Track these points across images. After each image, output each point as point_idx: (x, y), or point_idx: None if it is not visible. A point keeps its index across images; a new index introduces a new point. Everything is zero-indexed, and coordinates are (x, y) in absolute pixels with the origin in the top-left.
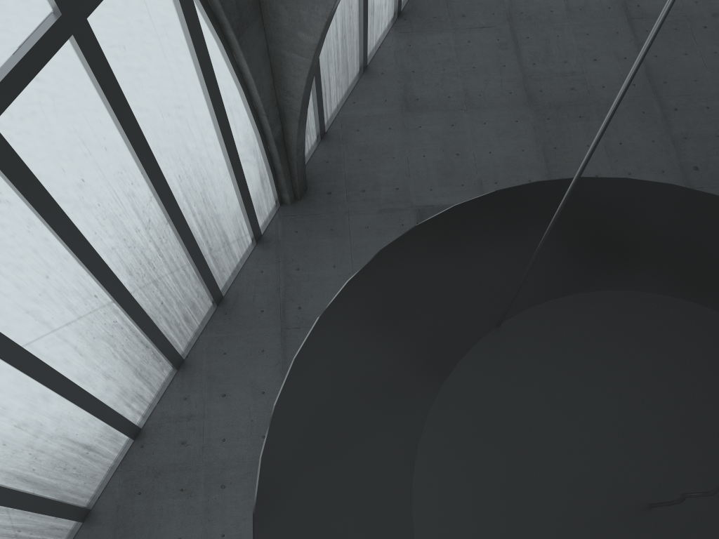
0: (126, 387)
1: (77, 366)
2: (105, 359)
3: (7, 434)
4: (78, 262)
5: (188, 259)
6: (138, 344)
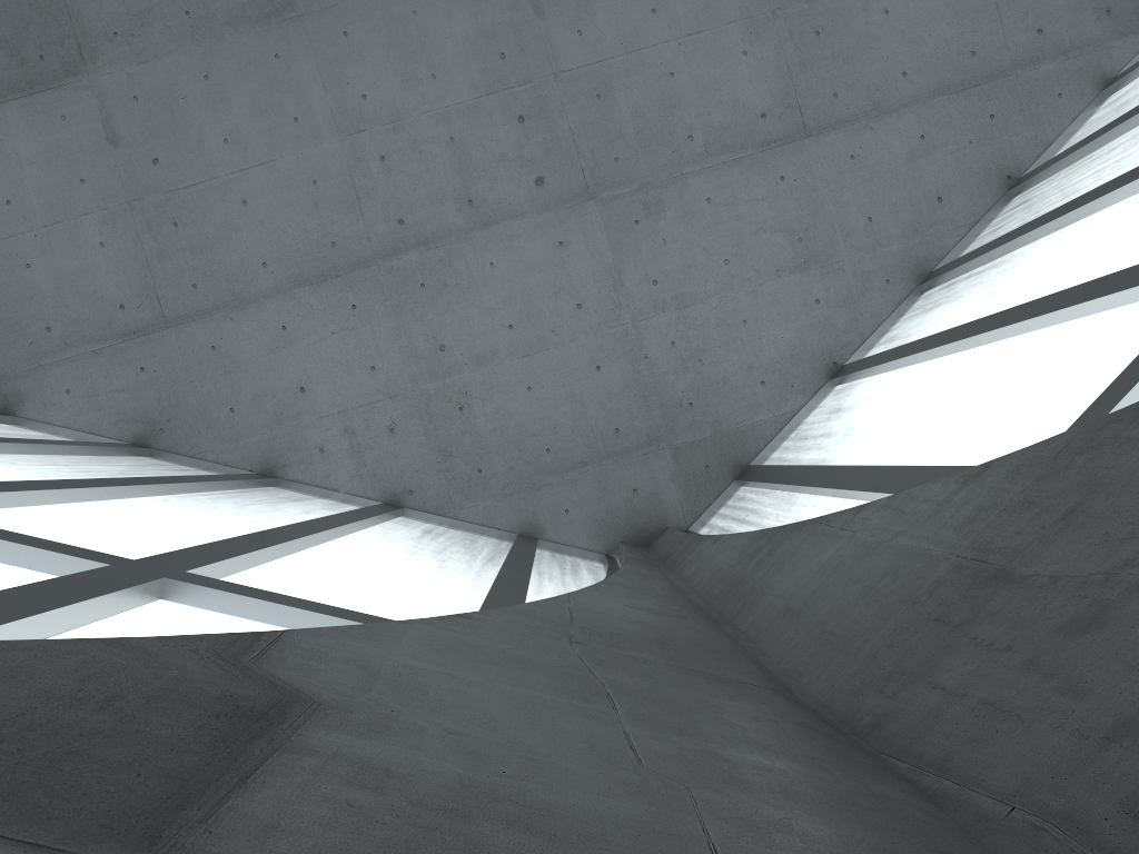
0: (320, 507)
1: (297, 521)
2: (279, 510)
3: (427, 558)
4: (104, 499)
5: (67, 455)
6: (244, 494)
